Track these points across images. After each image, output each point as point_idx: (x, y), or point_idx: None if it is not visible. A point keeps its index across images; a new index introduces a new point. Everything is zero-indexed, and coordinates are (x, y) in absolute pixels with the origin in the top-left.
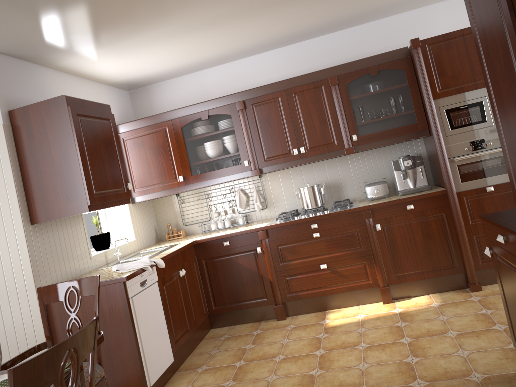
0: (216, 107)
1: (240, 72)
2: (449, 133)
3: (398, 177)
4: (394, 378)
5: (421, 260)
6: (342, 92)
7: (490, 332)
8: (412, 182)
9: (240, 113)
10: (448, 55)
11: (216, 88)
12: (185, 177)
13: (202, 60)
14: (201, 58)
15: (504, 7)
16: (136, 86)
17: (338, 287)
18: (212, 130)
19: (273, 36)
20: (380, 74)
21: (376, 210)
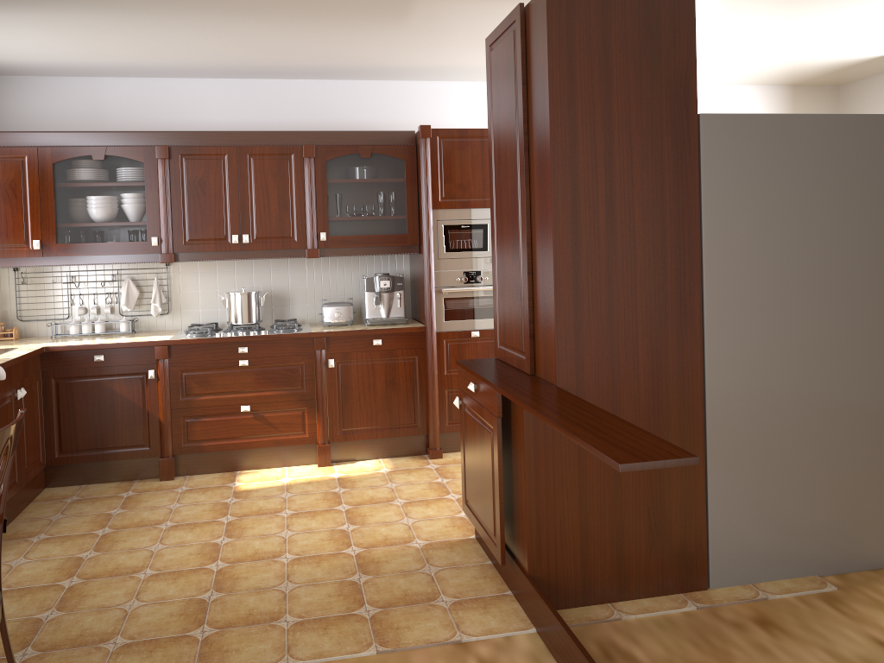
0: (121, 145)
1: (166, 98)
2: (443, 255)
3: (369, 301)
4: (324, 545)
5: (377, 414)
6: (319, 171)
7: (442, 501)
8: (386, 310)
9: (159, 164)
10: (461, 157)
11: (121, 113)
12: (45, 244)
13: (109, 65)
14: (110, 62)
15: (521, 145)
16: None
17: (261, 439)
18: (108, 179)
19: (235, 62)
20: (373, 158)
21: (333, 340)
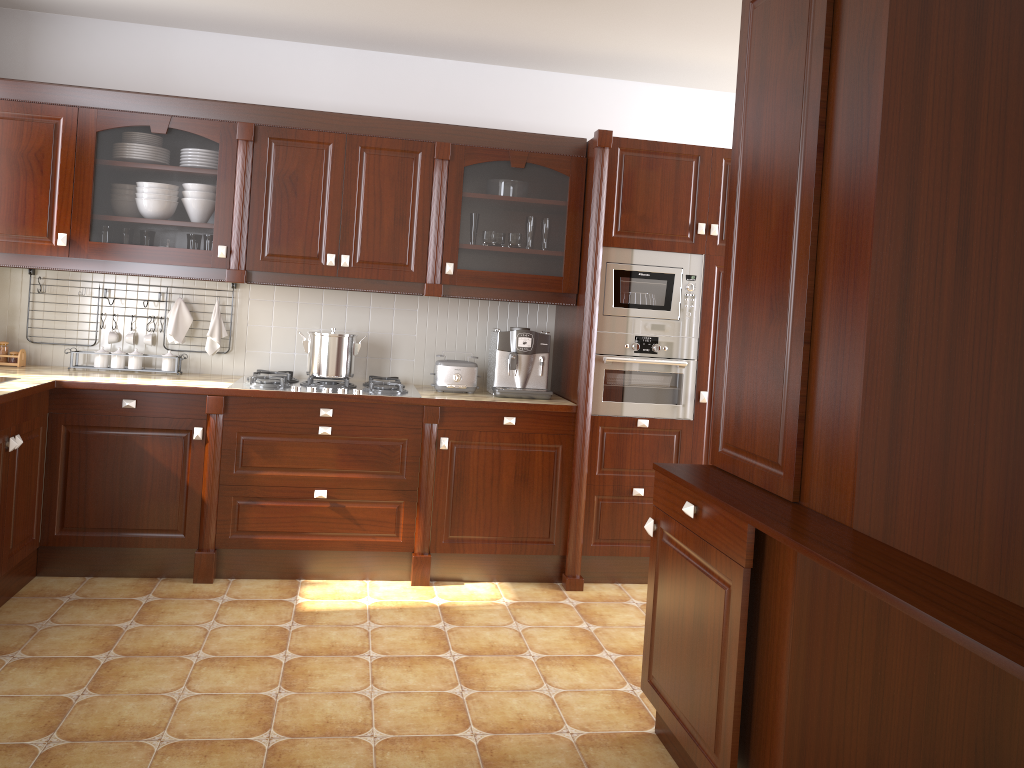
0: (191, 117)
1: (256, 65)
2: (610, 311)
3: (501, 363)
4: (429, 721)
5: (499, 519)
6: (453, 179)
7: (594, 662)
8: (523, 377)
9: (240, 147)
10: (647, 179)
11: (195, 78)
12: (73, 240)
13: (187, 9)
14: (189, 5)
15: (810, 143)
16: (5, 3)
17: (337, 539)
18: (169, 161)
19: (356, 22)
20: (527, 169)
21: (450, 412)
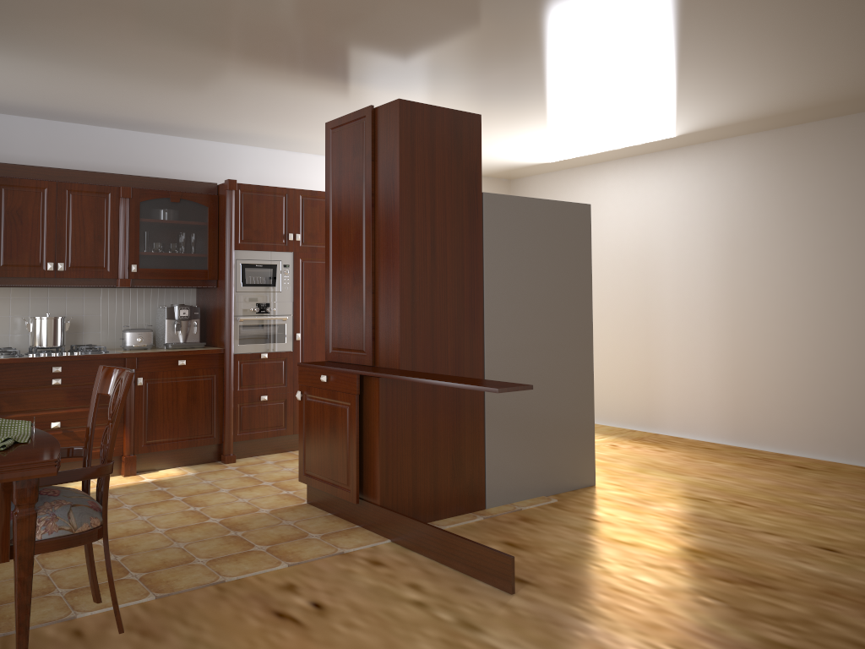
0: None
1: None
2: (240, 289)
3: (169, 327)
4: (186, 520)
5: (179, 426)
6: (133, 210)
7: (261, 487)
8: (184, 335)
9: None
10: (258, 208)
11: None
12: None
13: None
14: None
15: (368, 202)
16: None
17: None
18: None
19: (58, 106)
20: (181, 203)
21: (143, 361)
